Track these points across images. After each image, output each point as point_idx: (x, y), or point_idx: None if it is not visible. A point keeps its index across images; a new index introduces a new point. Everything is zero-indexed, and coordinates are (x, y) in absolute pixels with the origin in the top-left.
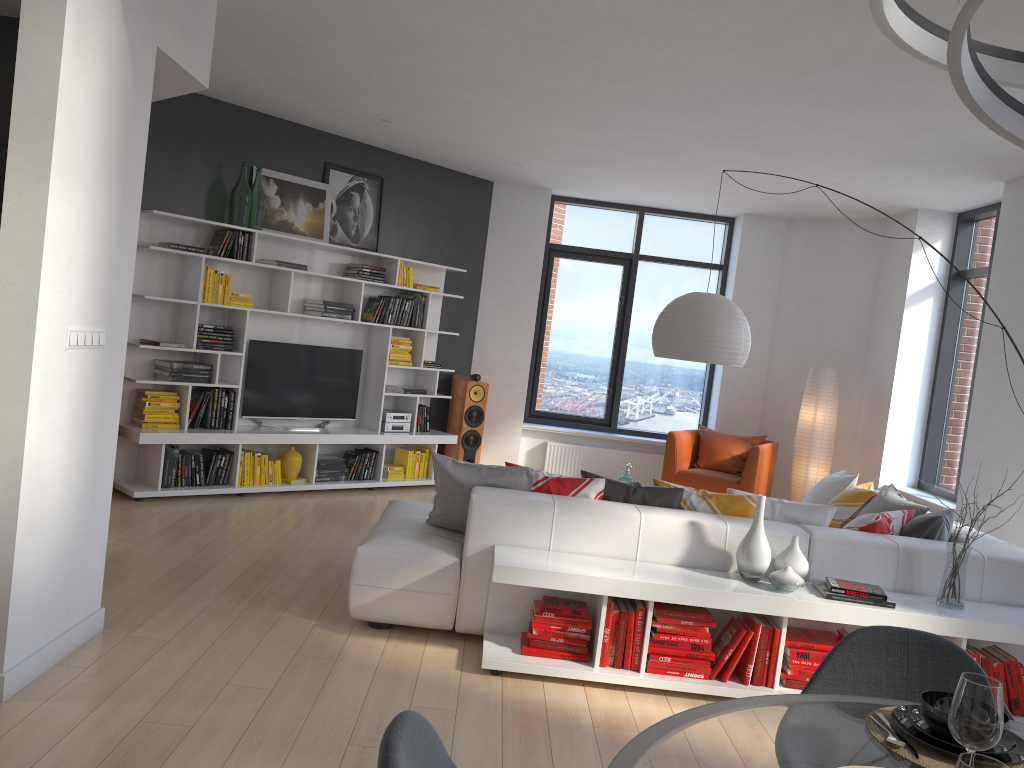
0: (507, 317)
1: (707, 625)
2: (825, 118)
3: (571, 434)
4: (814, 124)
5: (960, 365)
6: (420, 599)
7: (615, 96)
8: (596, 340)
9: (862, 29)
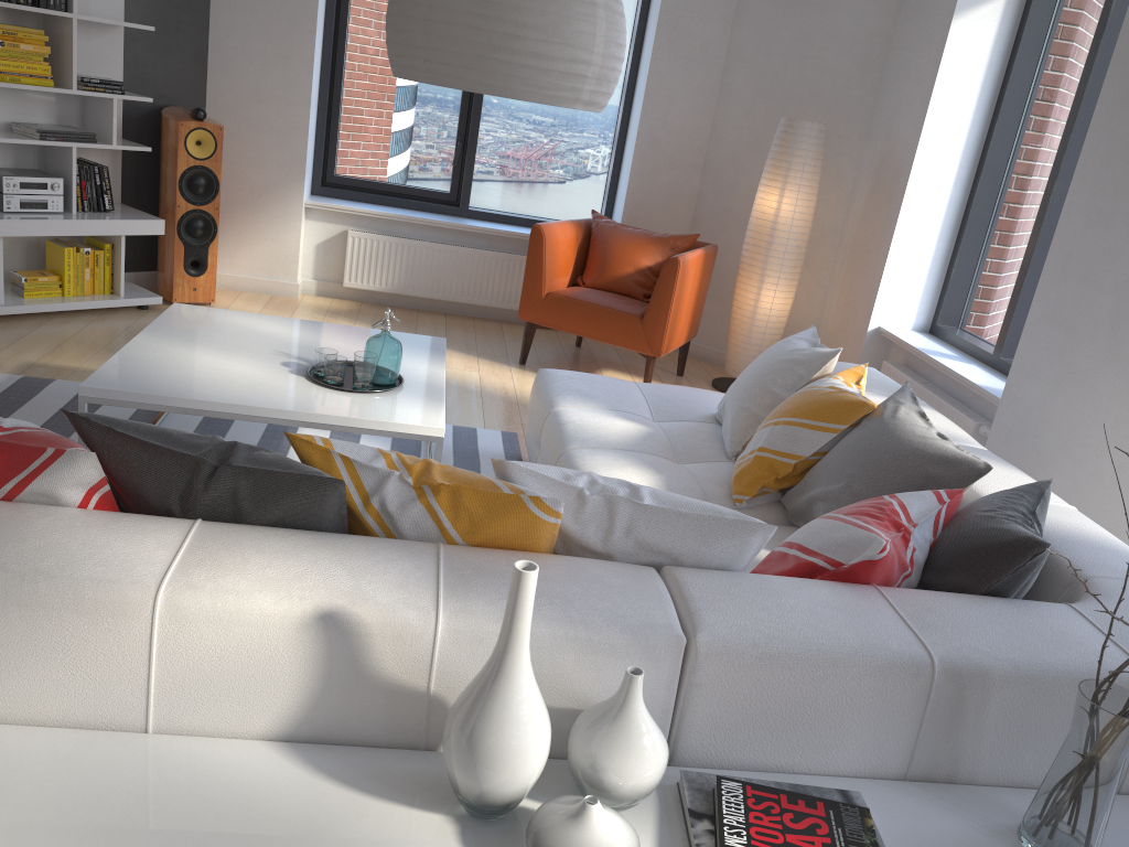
0: (266, 4)
1: None
2: None
3: (390, 219)
4: None
5: (1034, 125)
6: None
7: None
8: None
9: None
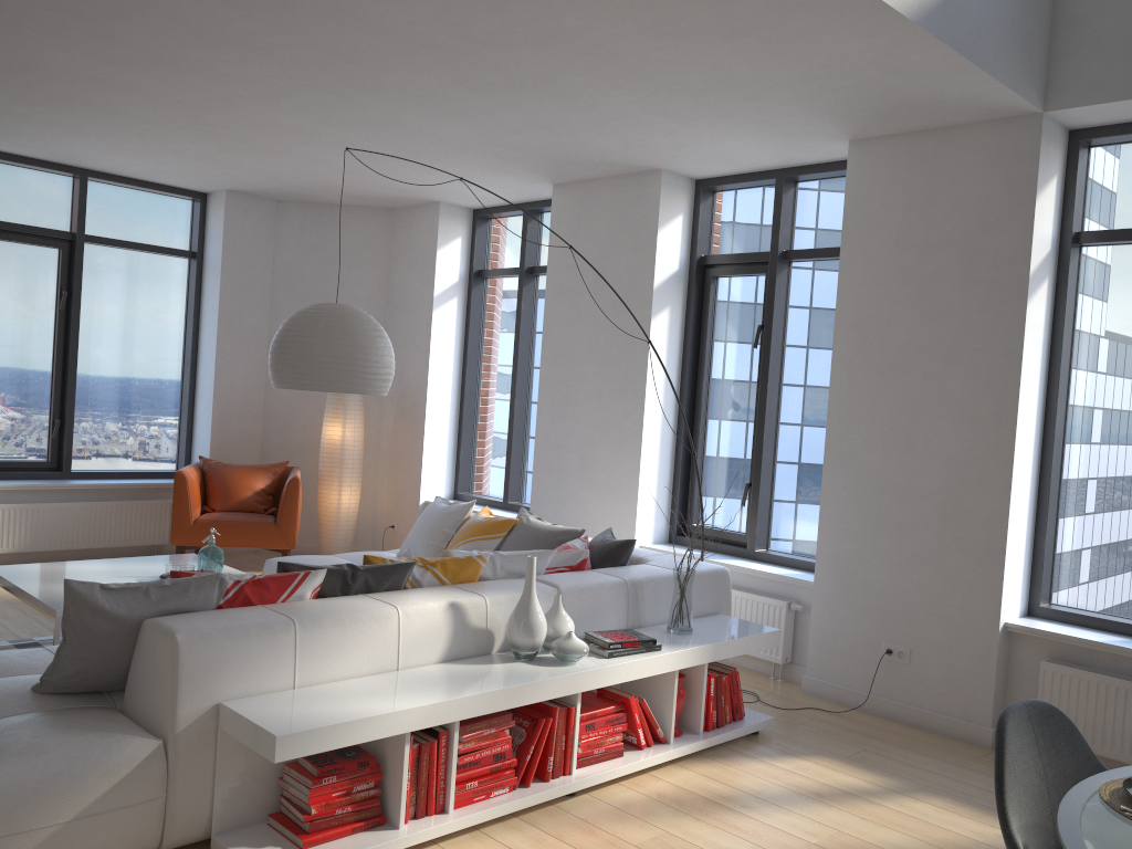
0: None
1: (507, 727)
2: (454, 99)
3: (9, 489)
4: (434, 104)
5: (488, 368)
6: (108, 823)
7: (209, 26)
8: (28, 353)
9: (607, 15)
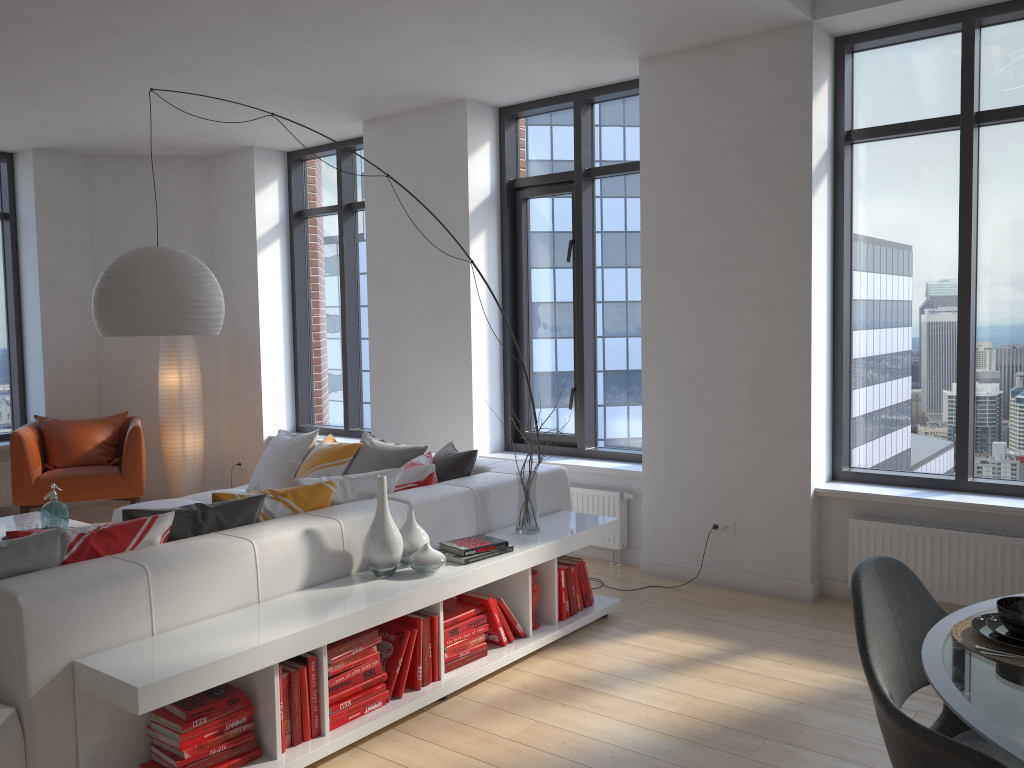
0: None
1: (375, 643)
2: (257, 36)
3: None
4: (237, 41)
5: (317, 304)
6: None
7: None
8: None
9: None
